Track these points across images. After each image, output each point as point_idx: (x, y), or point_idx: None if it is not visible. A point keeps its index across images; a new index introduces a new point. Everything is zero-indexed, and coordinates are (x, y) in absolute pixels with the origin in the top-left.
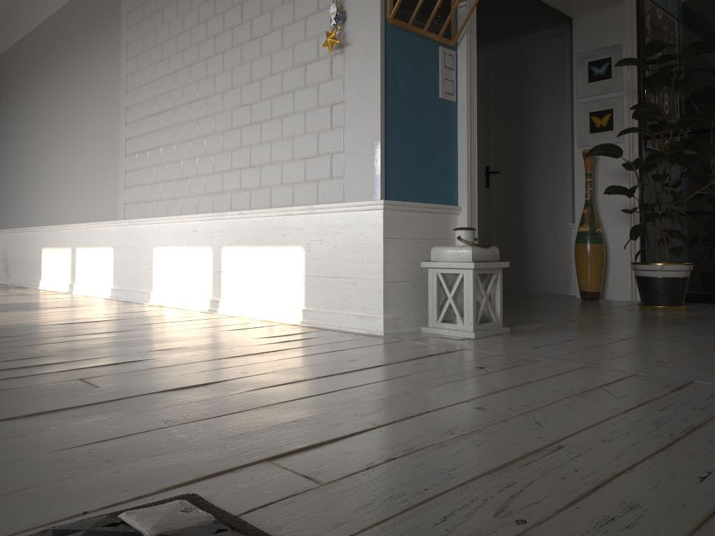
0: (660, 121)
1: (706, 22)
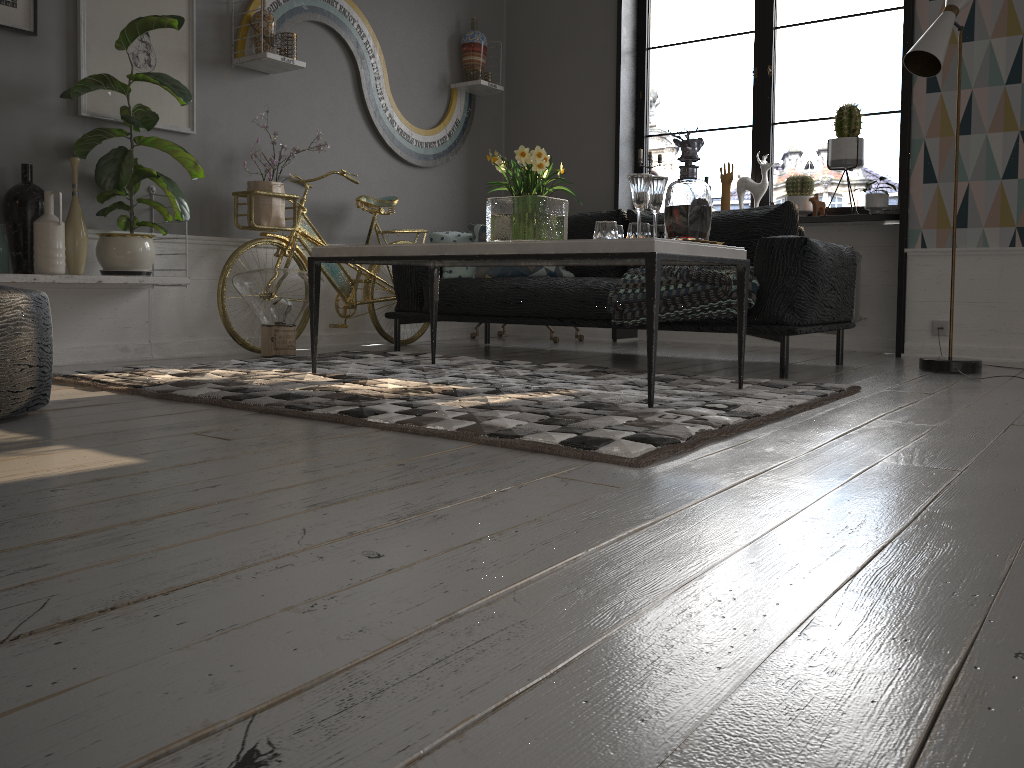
0: None
1: None
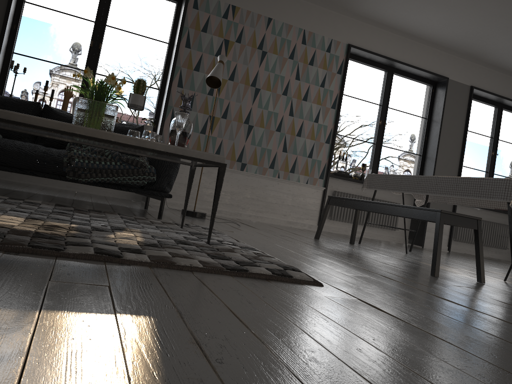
0: None
1: None
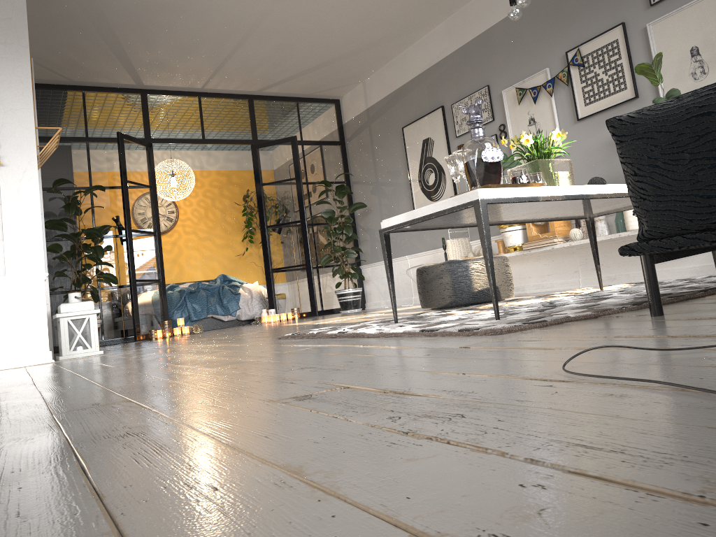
0: (82, 231)
1: (77, 171)
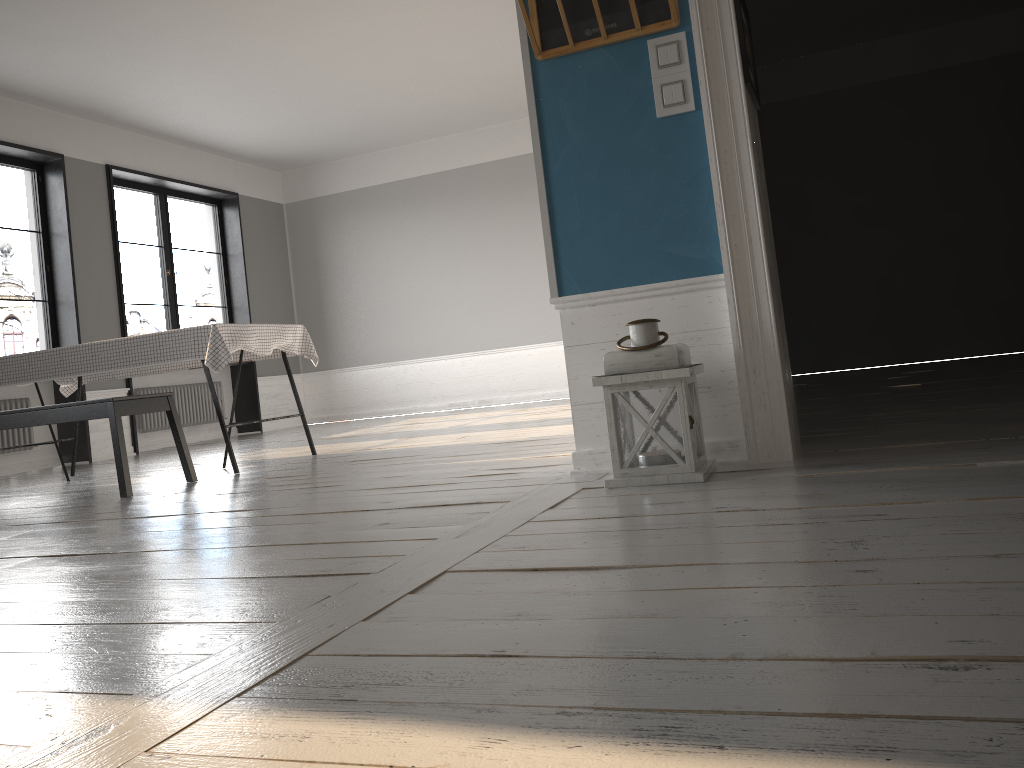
0: None
1: None
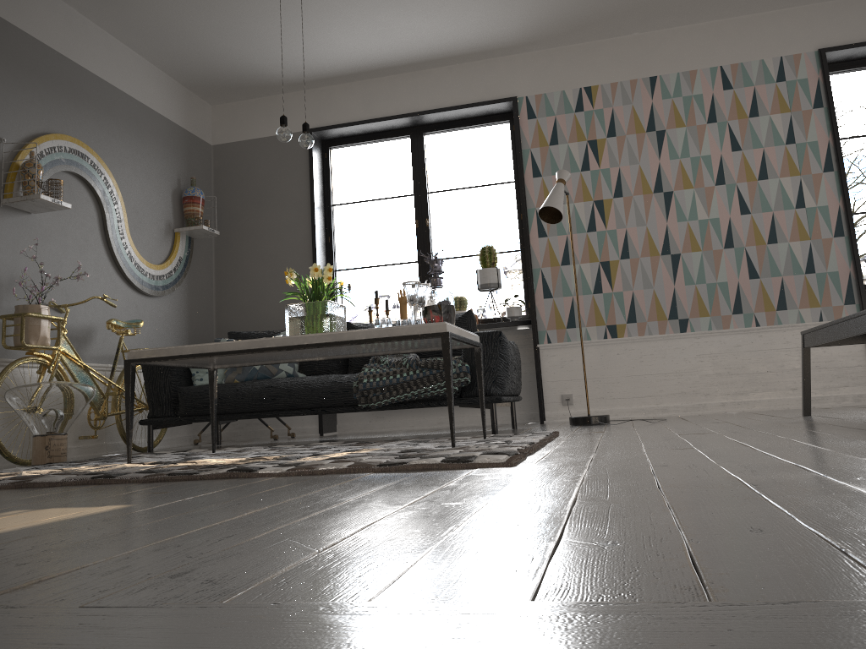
0: None
1: None
